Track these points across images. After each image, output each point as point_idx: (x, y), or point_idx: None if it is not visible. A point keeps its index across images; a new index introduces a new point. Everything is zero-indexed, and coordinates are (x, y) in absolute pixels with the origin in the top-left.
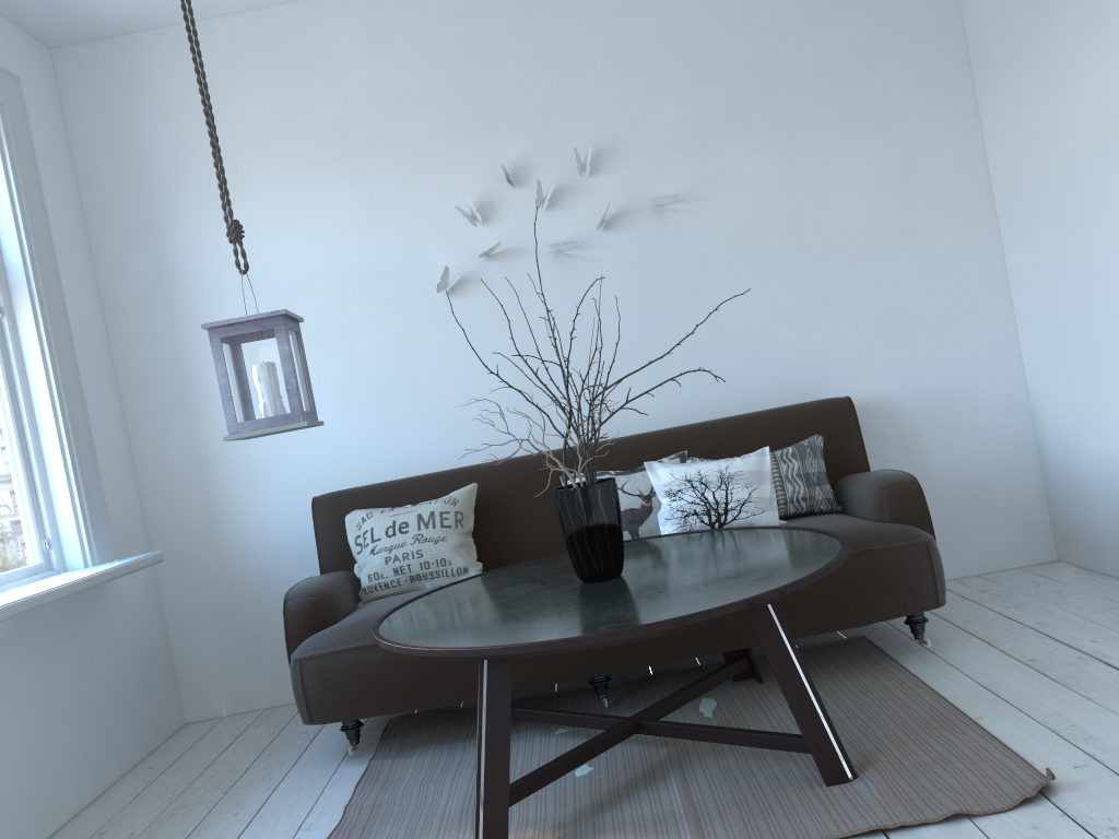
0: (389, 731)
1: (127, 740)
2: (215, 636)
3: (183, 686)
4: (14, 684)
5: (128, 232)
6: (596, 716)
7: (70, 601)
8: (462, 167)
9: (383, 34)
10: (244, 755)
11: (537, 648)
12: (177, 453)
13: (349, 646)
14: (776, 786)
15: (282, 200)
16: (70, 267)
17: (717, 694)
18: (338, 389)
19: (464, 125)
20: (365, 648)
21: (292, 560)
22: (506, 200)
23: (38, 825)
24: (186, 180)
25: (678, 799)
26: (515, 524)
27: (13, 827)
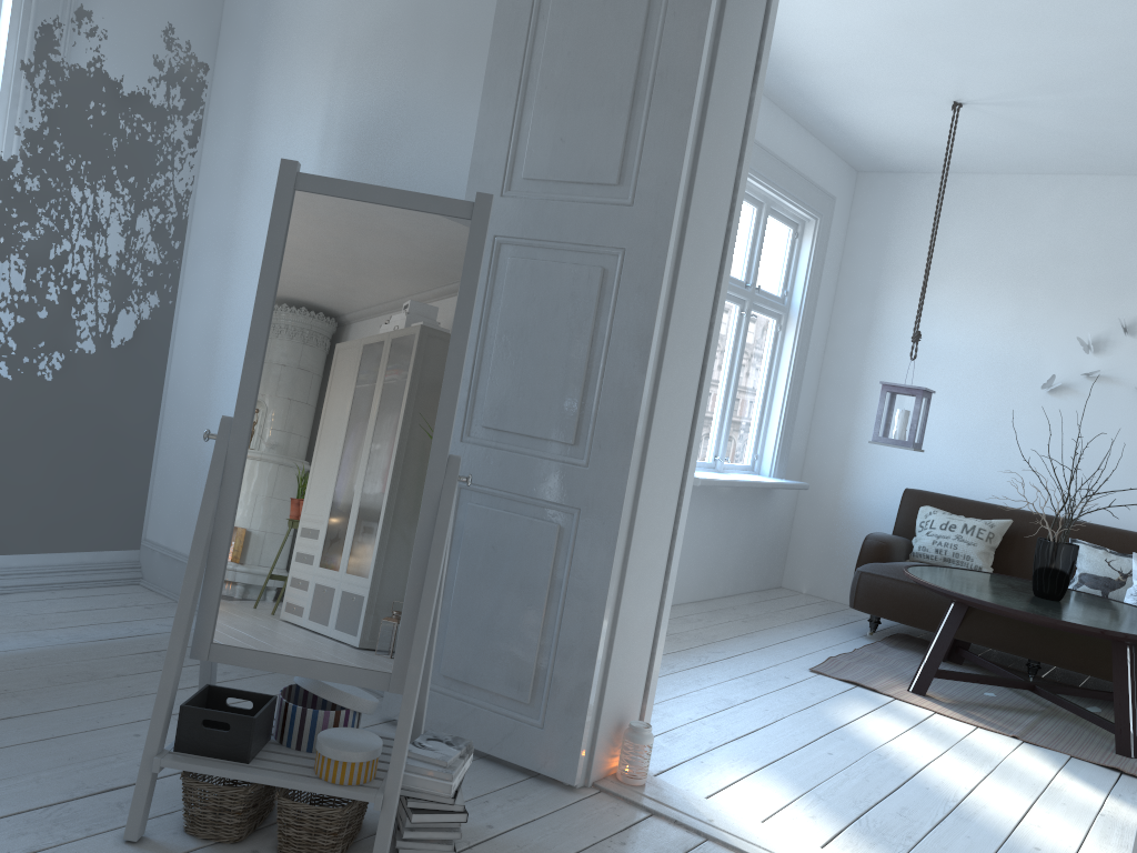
0: (894, 636)
1: (752, 576)
2: (816, 545)
3: (787, 565)
4: (721, 519)
5: (859, 291)
6: (1012, 673)
7: (755, 491)
8: (1094, 311)
9: (1073, 208)
10: (809, 612)
11: (976, 601)
12: (836, 431)
13: (890, 576)
14: (1087, 741)
15: (961, 299)
16: (820, 306)
17: (1106, 709)
18: (948, 428)
19: (1108, 282)
20: (898, 581)
21: (878, 520)
22: (1118, 342)
23: (706, 590)
24: (906, 270)
25: (1028, 721)
26: (1027, 556)
27: (698, 584)
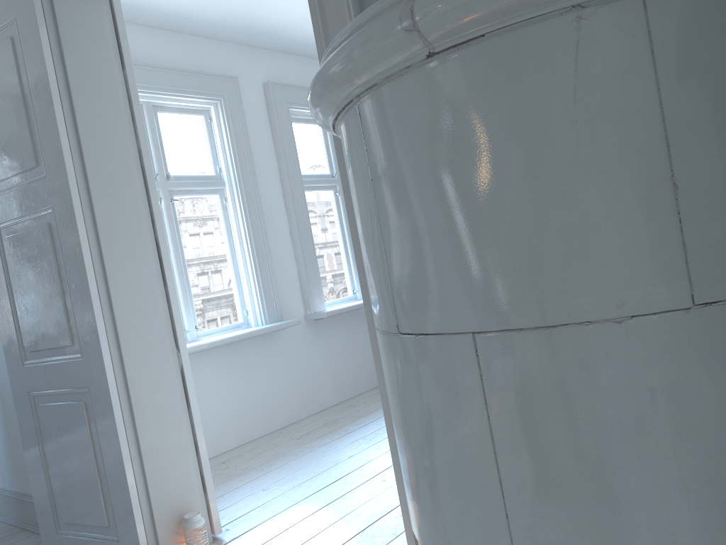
0: None
1: None
2: None
3: None
4: None
5: None
6: None
7: None
8: None
9: None
10: None
11: None
12: None
13: None
14: None
15: None
16: None
17: None
18: None
19: None
20: None
21: None
22: None
23: None
24: None
25: None
26: None
27: (372, 376)
